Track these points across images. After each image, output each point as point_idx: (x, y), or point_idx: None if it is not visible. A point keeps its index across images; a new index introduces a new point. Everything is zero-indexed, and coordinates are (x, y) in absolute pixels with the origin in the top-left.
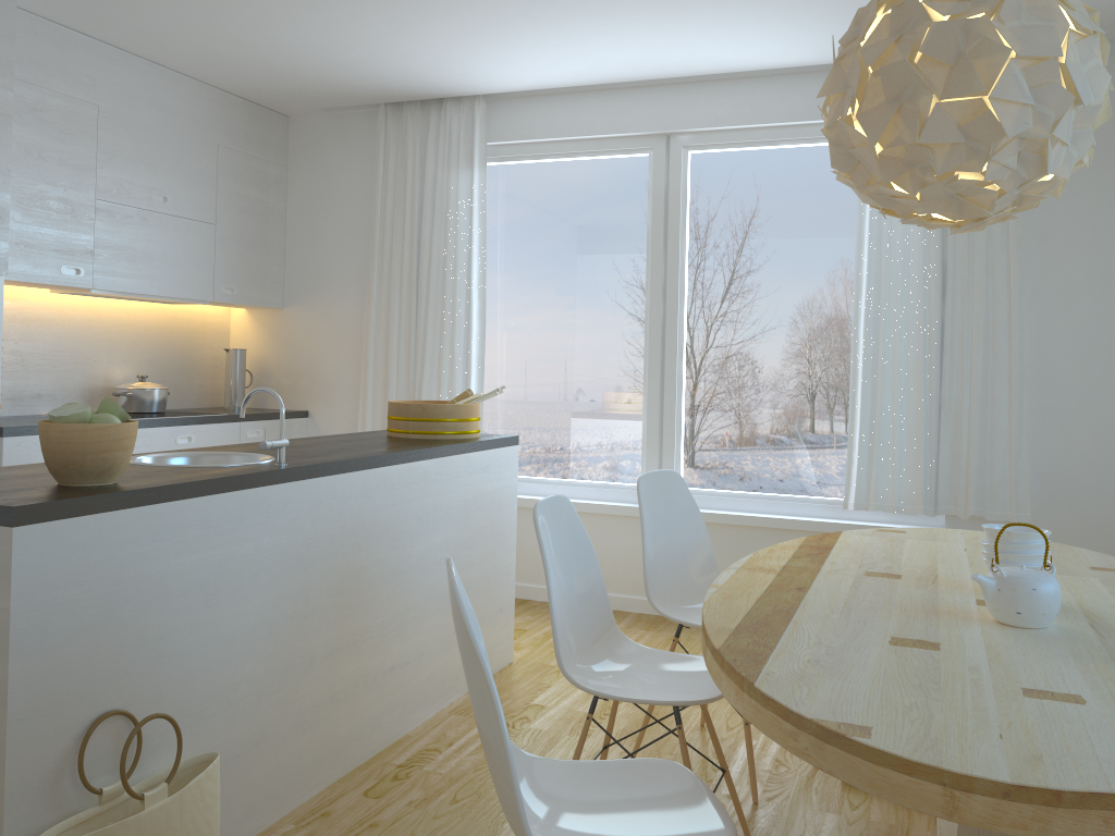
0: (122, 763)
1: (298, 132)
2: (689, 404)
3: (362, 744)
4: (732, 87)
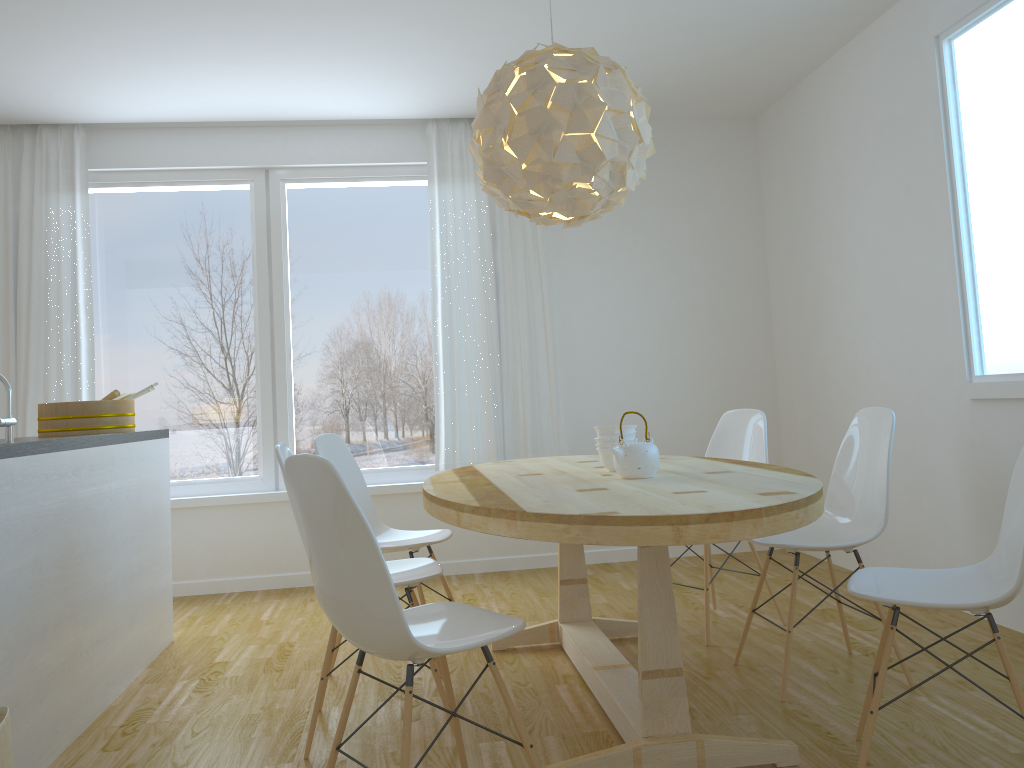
0: None
1: None
2: (299, 399)
3: (81, 714)
4: (322, 132)
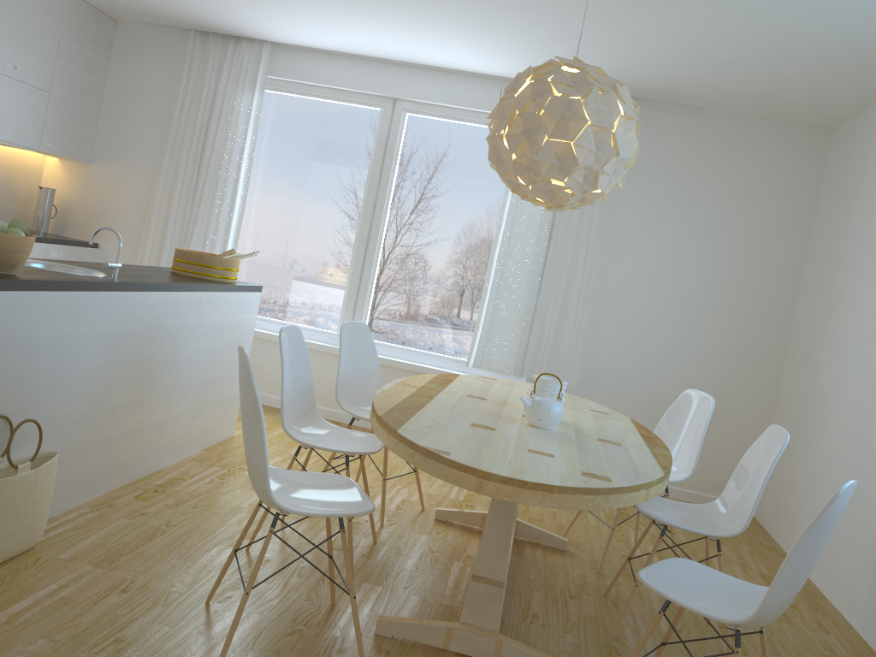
0: (9, 444)
1: (123, 34)
2: (379, 283)
3: (134, 468)
4: (443, 77)
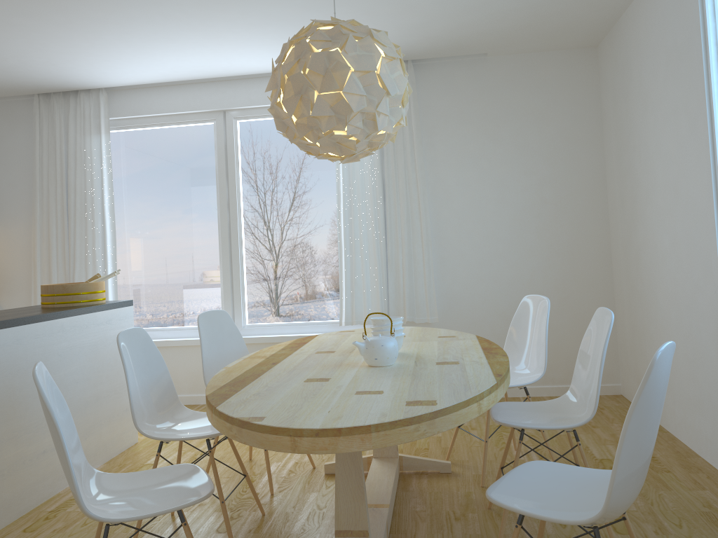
0: None
1: None
2: (248, 272)
3: (23, 501)
4: (260, 82)
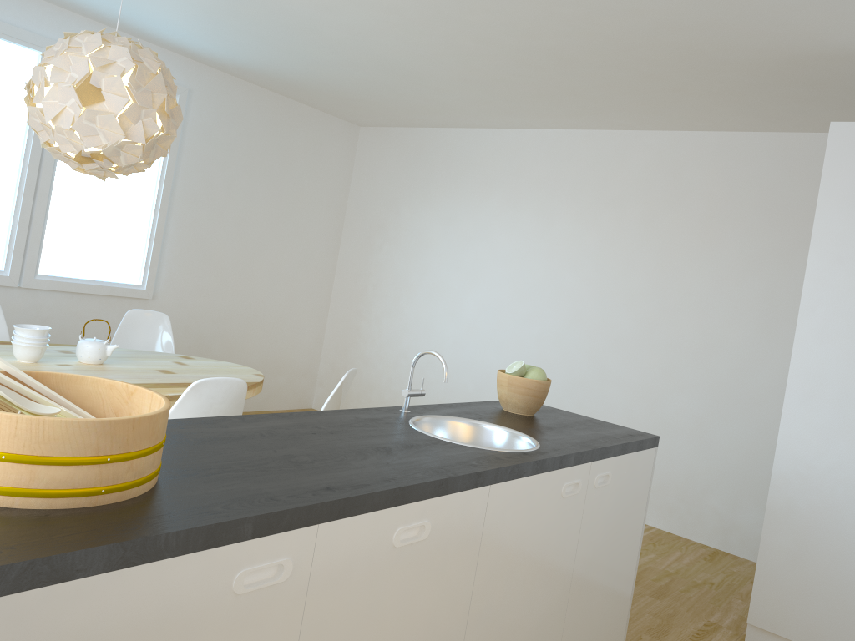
0: None
1: None
2: None
3: None
4: None
